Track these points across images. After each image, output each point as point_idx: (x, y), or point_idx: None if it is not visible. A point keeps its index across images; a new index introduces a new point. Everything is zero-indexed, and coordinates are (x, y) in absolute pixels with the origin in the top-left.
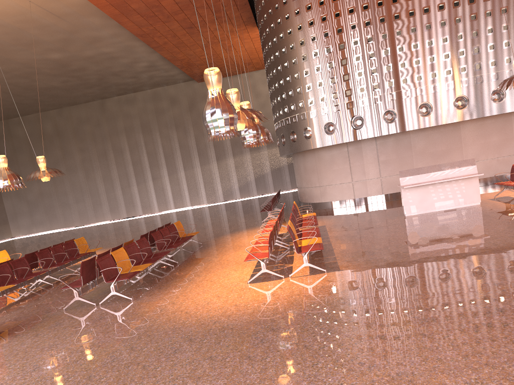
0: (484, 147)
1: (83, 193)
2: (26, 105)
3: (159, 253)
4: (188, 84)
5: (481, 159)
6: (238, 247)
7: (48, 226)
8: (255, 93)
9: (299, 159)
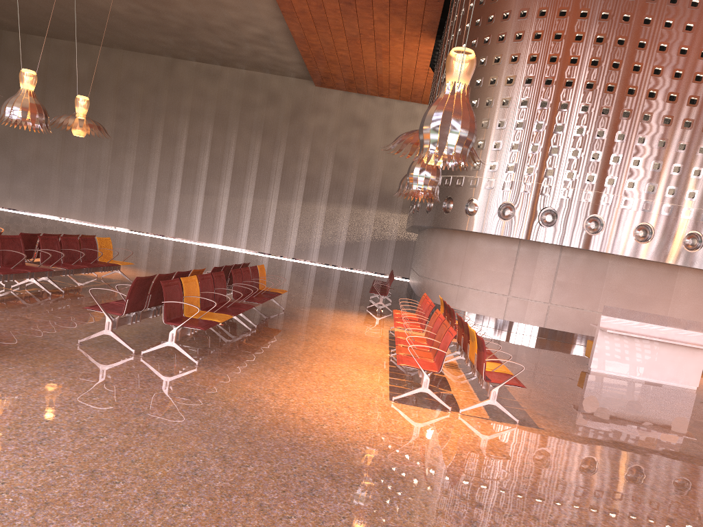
0: (698, 311)
1: (99, 177)
2: (63, 24)
3: (238, 304)
4: (301, 83)
5: None
6: (345, 334)
7: (31, 205)
8: (386, 129)
9: (442, 239)
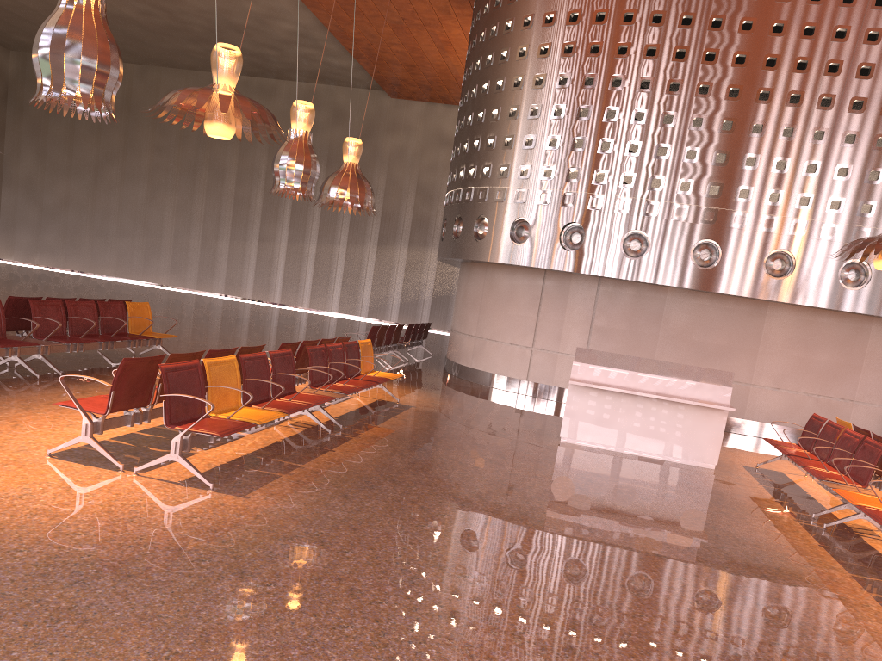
0: (799, 366)
1: (136, 224)
2: None
3: (13, 341)
4: (374, 95)
5: (785, 388)
6: None
7: (61, 260)
8: None
9: (463, 276)
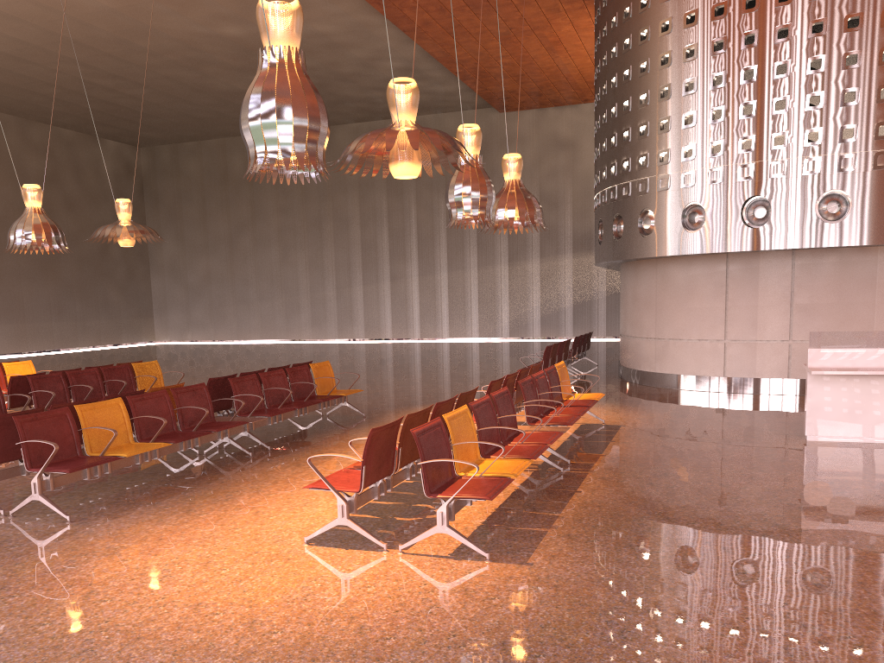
0: None
1: (274, 286)
2: (202, 121)
3: (224, 423)
4: (482, 114)
5: None
6: None
7: (211, 333)
8: None
9: (628, 277)
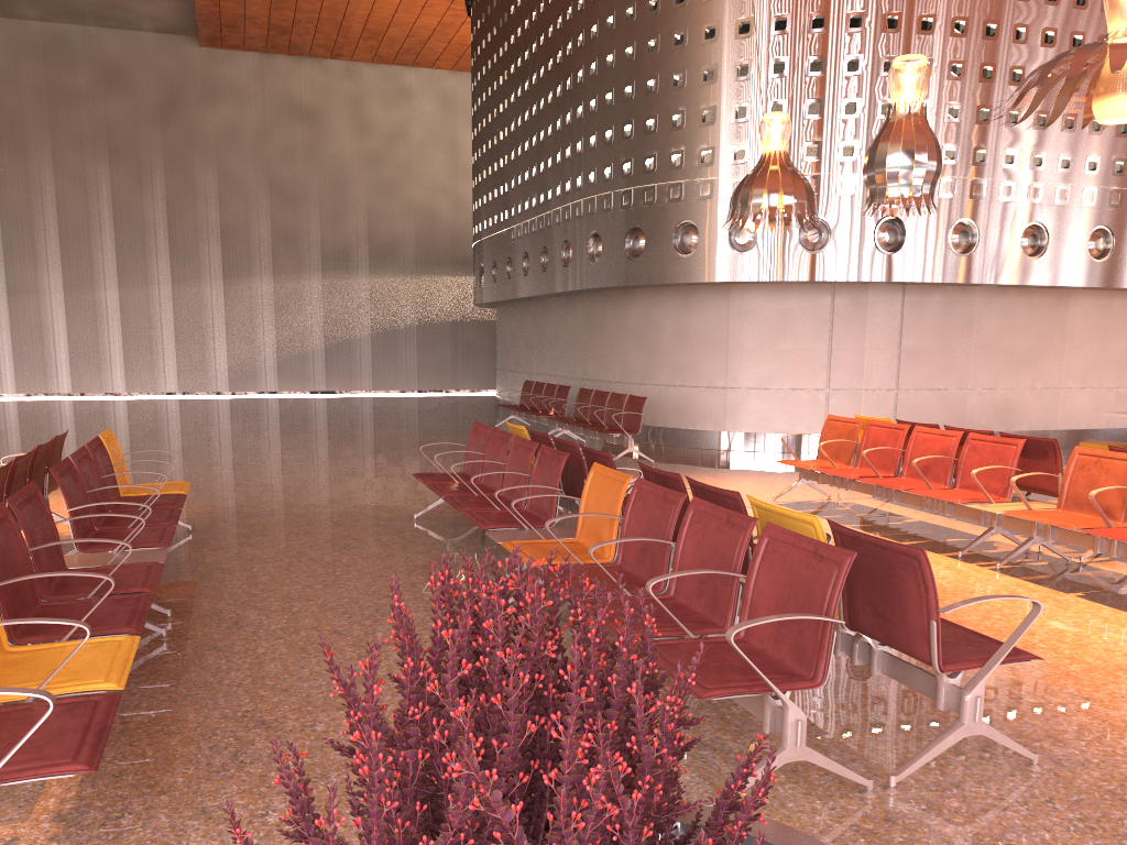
0: (1100, 358)
1: None
2: None
3: None
4: (170, 42)
5: (1090, 385)
6: None
7: None
8: (358, 121)
9: (664, 306)
